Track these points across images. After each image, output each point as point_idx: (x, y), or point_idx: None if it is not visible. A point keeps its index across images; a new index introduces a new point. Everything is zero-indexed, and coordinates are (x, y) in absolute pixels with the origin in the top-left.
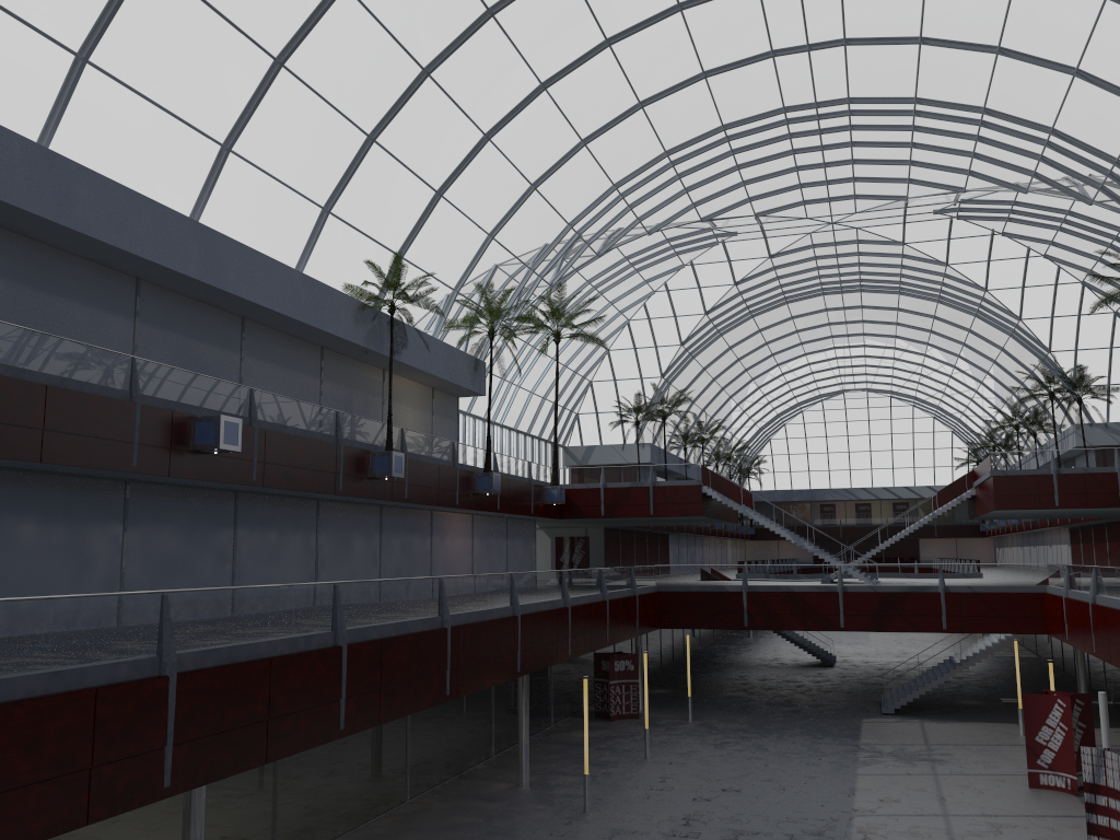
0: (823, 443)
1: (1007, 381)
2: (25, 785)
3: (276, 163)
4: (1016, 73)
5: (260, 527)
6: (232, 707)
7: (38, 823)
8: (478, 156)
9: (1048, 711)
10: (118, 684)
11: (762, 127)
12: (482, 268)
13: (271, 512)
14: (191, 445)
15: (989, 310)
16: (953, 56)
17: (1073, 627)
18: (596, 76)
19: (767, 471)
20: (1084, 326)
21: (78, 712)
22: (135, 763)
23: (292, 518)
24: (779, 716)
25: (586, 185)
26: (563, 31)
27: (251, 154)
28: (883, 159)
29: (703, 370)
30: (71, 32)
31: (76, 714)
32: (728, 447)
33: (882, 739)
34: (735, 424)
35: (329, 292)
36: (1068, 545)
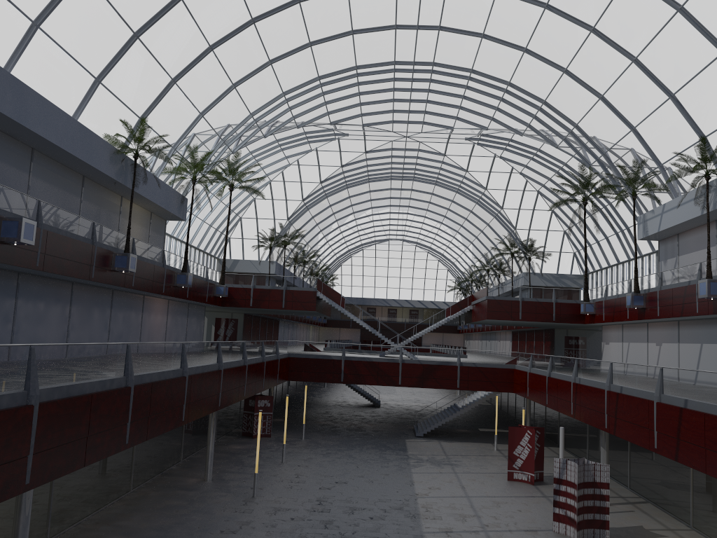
0: (373, 270)
1: (487, 243)
2: None
3: (69, 41)
4: (532, 65)
5: (33, 299)
6: (68, 427)
7: None
8: (203, 60)
9: (521, 437)
10: (4, 410)
11: (379, 71)
12: (193, 135)
13: (41, 289)
14: None
15: (485, 200)
16: (499, 48)
17: (533, 389)
18: (287, 20)
19: (337, 285)
20: (535, 216)
21: None
22: (9, 467)
23: (55, 294)
24: (356, 437)
25: (266, 90)
26: None
27: (52, 32)
28: (445, 102)
29: (312, 218)
30: None
31: None
32: (317, 268)
33: (420, 452)
34: (324, 254)
35: (96, 138)
36: (510, 341)
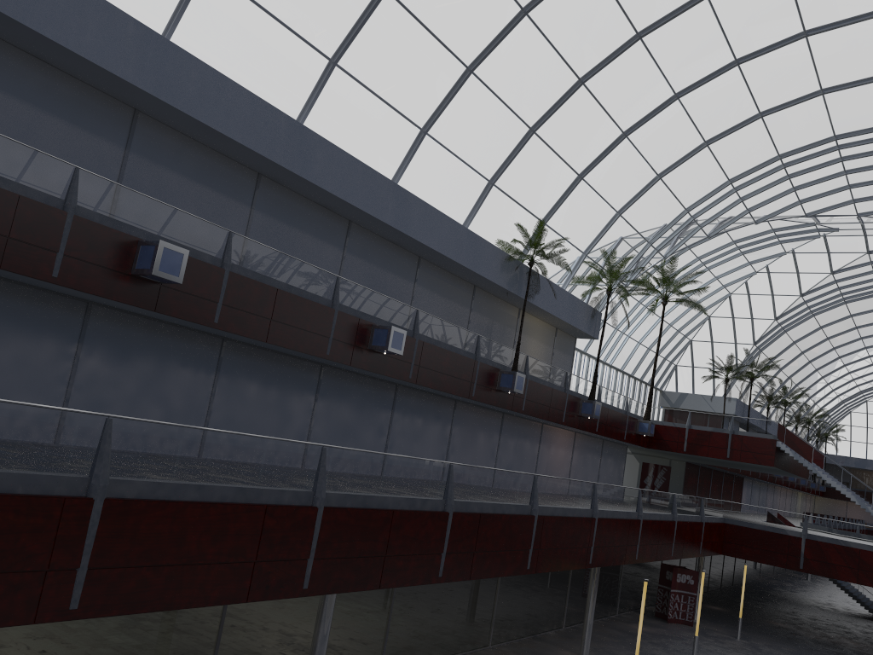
0: None
1: None
2: (210, 563)
3: (458, 145)
4: None
5: (410, 414)
6: (360, 540)
7: (214, 592)
8: (615, 149)
9: None
10: (282, 505)
11: (872, 139)
12: (608, 238)
13: (420, 404)
14: (369, 345)
15: None
16: None
17: None
18: (723, 89)
19: (844, 439)
20: None
21: (252, 520)
22: (285, 566)
23: (434, 411)
24: (822, 654)
25: (704, 178)
26: (699, 52)
27: (440, 137)
28: None
29: (793, 343)
30: (328, 43)
31: (250, 521)
32: (809, 413)
33: None
34: (818, 394)
35: (485, 244)
36: None
